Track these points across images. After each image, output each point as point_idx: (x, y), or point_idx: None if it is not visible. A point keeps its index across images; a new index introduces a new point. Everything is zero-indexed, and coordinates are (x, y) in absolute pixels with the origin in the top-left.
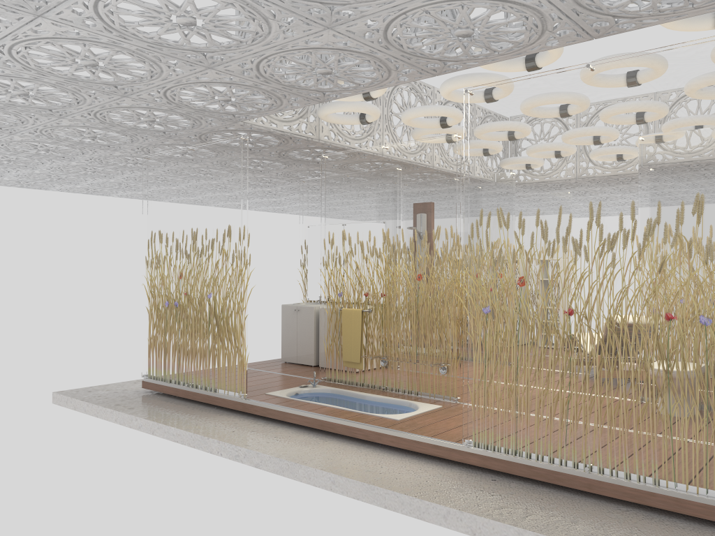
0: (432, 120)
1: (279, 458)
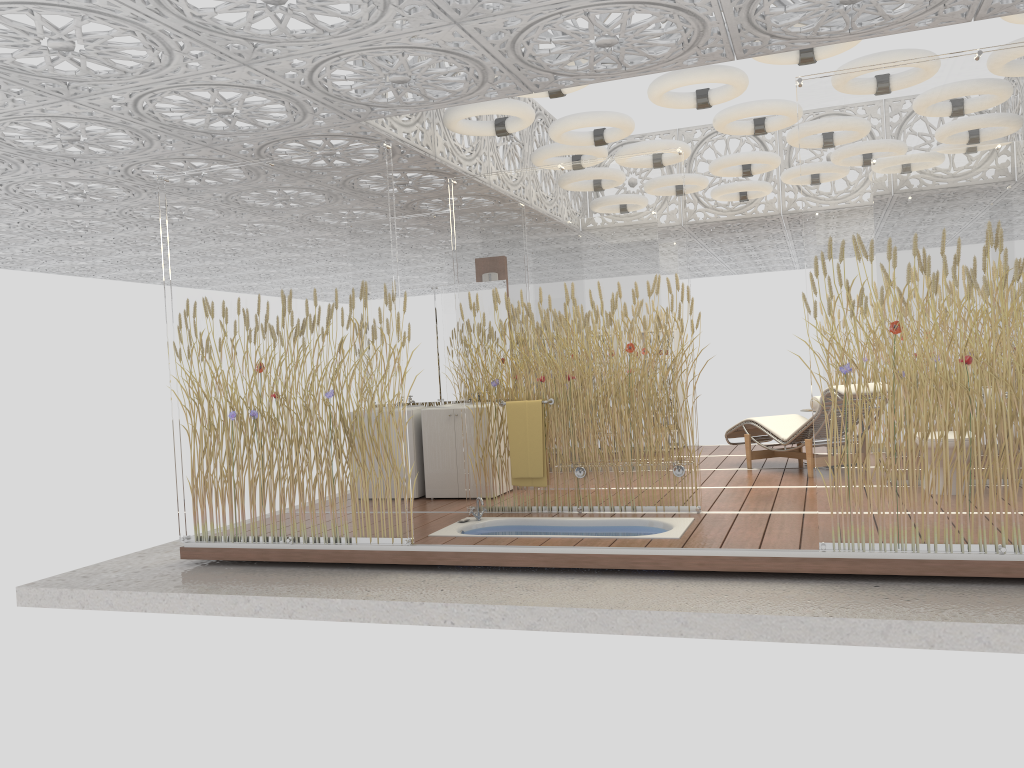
0: (582, 134)
1: (576, 607)
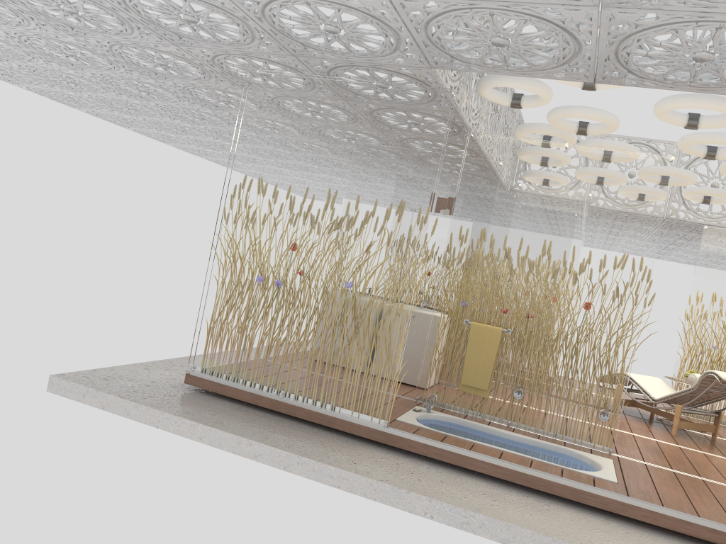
0: (570, 122)
1: (552, 537)
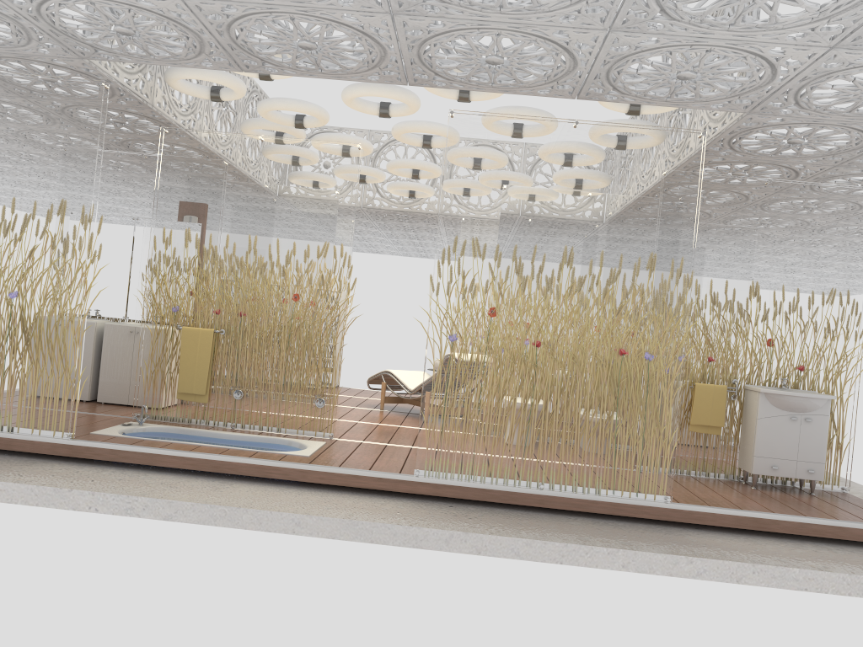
0: (286, 116)
1: (210, 504)
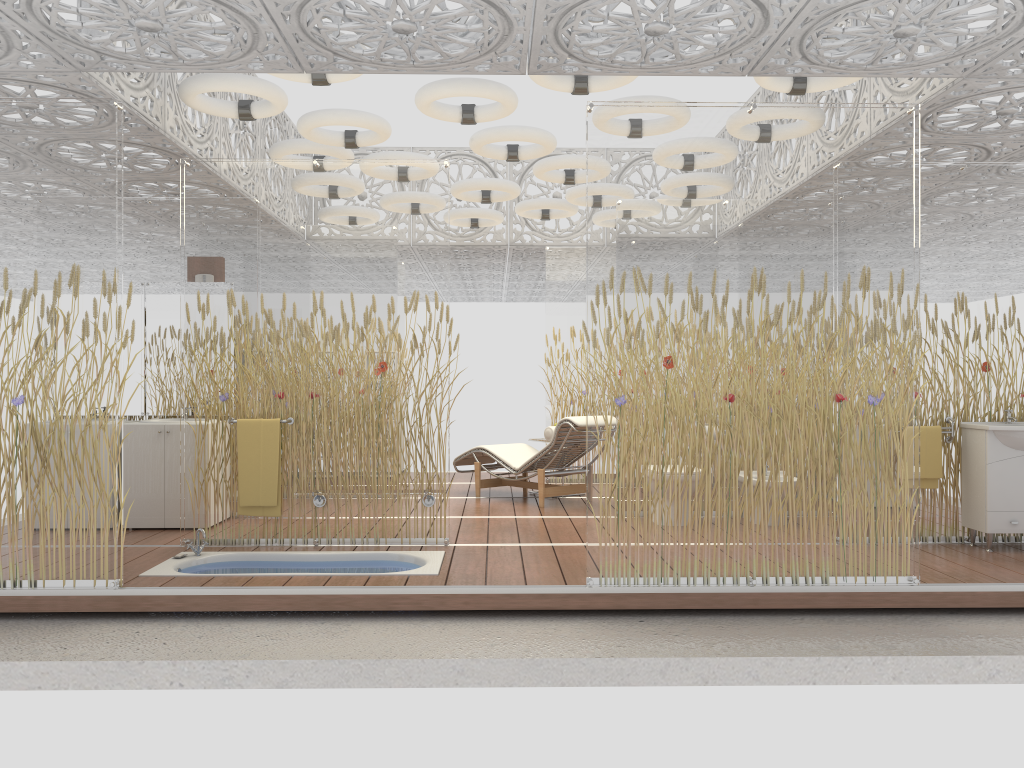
0: (333, 133)
1: (338, 659)
